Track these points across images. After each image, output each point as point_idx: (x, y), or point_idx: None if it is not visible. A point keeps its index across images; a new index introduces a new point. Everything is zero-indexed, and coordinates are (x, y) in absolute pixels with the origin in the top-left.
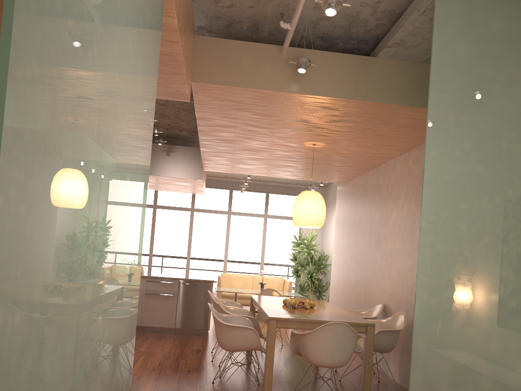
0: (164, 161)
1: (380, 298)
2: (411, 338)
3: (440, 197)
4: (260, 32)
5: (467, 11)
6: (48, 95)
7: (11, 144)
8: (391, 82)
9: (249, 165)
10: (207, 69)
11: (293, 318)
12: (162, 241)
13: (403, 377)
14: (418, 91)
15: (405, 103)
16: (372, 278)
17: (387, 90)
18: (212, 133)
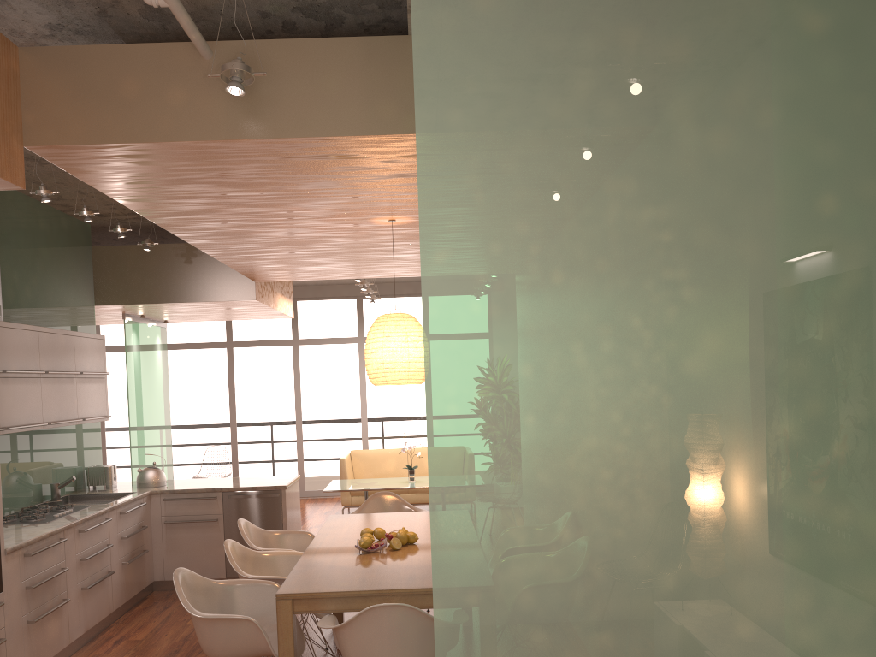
0: (182, 275)
1: None
2: None
3: (468, 358)
4: (173, 17)
5: None
6: None
7: None
8: None
9: (320, 265)
10: (52, 115)
11: (326, 592)
12: (249, 404)
13: None
14: None
15: None
16: None
17: None
18: (190, 226)
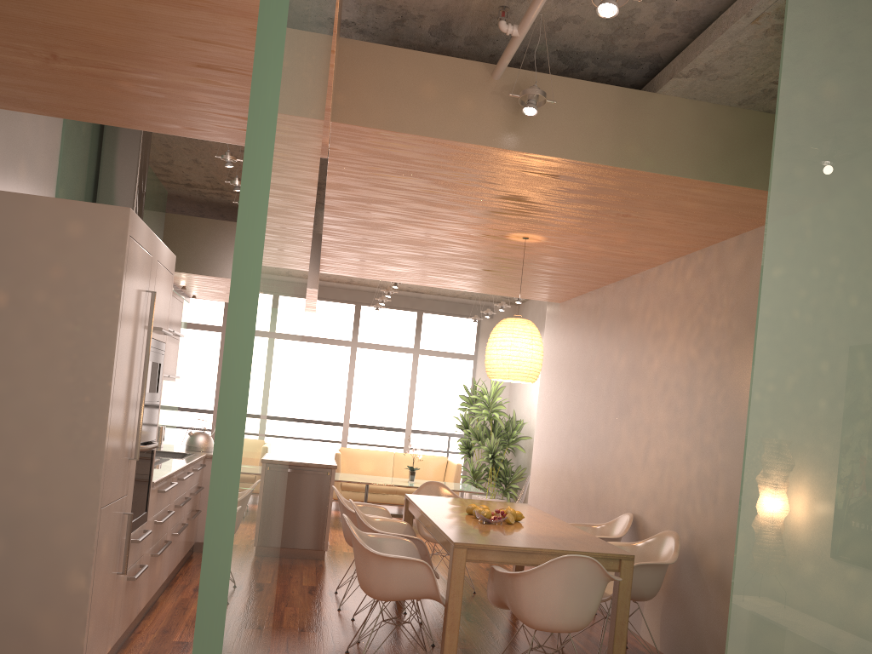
0: None
1: (626, 503)
2: (684, 575)
3: (786, 350)
4: (452, 37)
5: (842, 22)
6: (285, 197)
7: (258, 341)
8: (680, 138)
9: (402, 267)
10: (360, 100)
11: (496, 546)
12: None
13: (668, 641)
14: (726, 157)
15: (702, 176)
16: (611, 468)
17: (673, 152)
18: (350, 212)
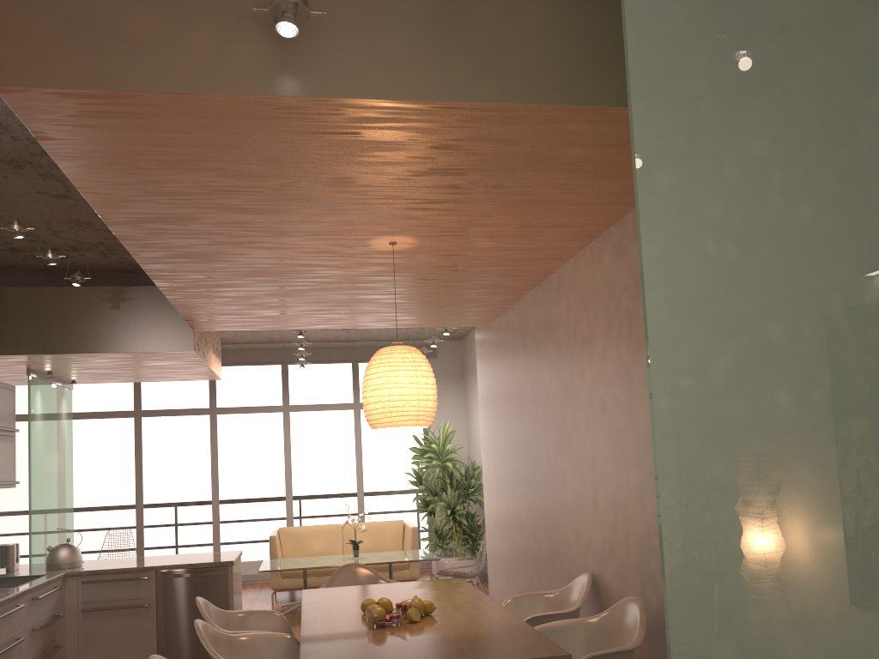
0: (108, 322)
1: (582, 559)
2: (661, 655)
3: (703, 313)
4: None
5: None
6: None
7: None
8: (529, 50)
9: (279, 308)
10: (35, 51)
11: None
12: (159, 479)
13: None
14: (600, 69)
15: (570, 100)
16: (561, 517)
17: (522, 72)
18: (155, 241)
